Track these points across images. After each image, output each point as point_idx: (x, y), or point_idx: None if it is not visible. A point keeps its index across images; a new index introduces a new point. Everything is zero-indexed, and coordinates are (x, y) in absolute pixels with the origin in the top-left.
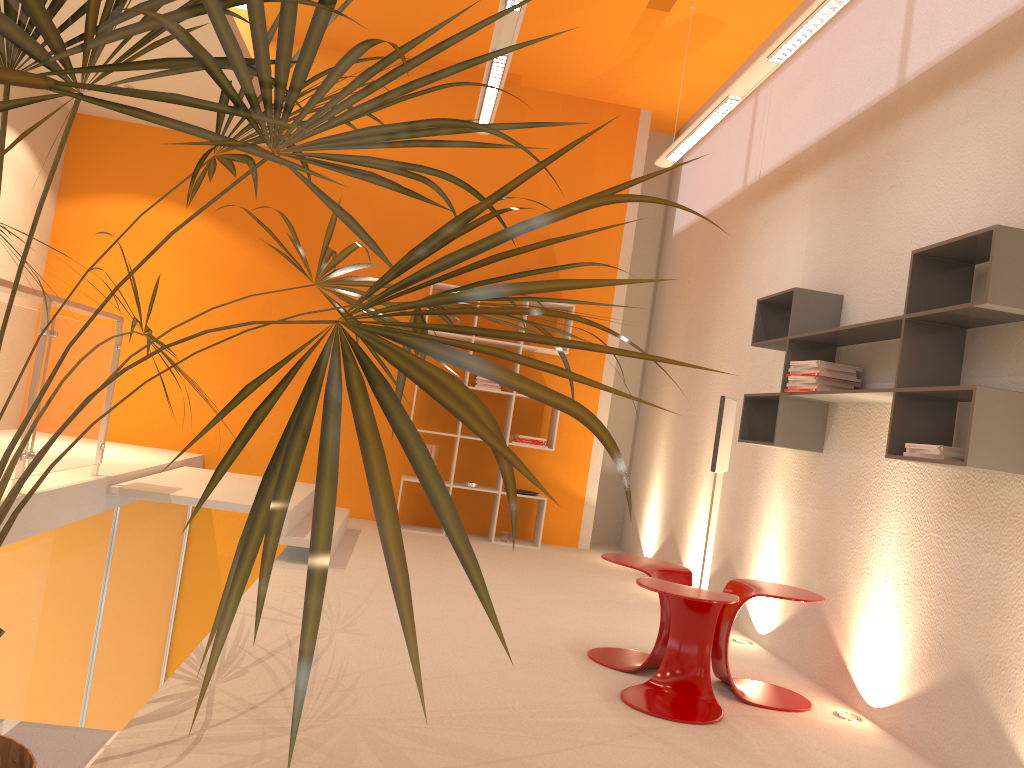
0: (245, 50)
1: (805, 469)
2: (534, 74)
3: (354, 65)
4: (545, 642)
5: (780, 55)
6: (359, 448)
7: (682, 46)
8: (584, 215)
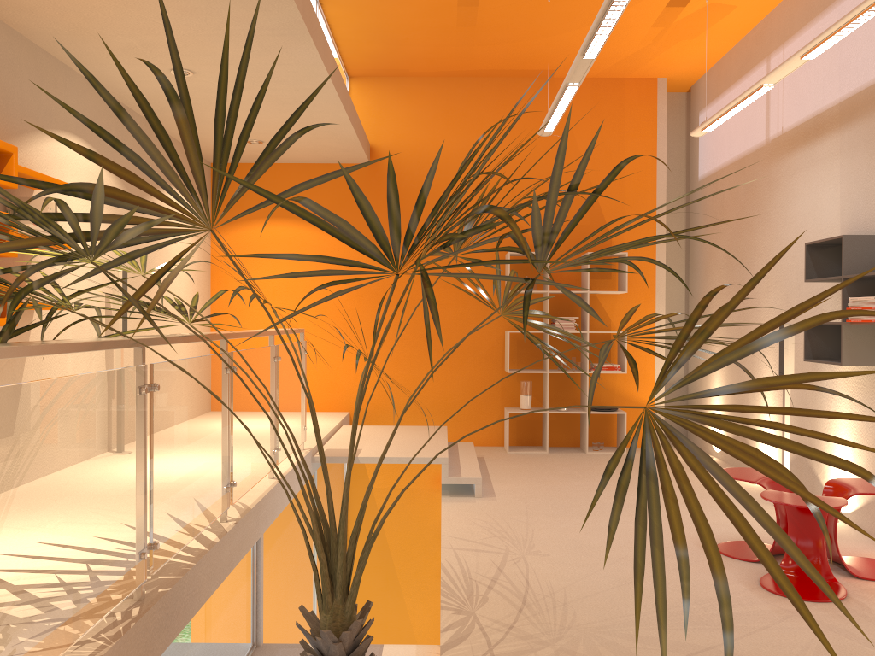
0: (350, 102)
1: (868, 379)
2: (566, 67)
3: (418, 86)
4: None
5: (812, 54)
6: (467, 391)
7: (695, 28)
8: (622, 175)
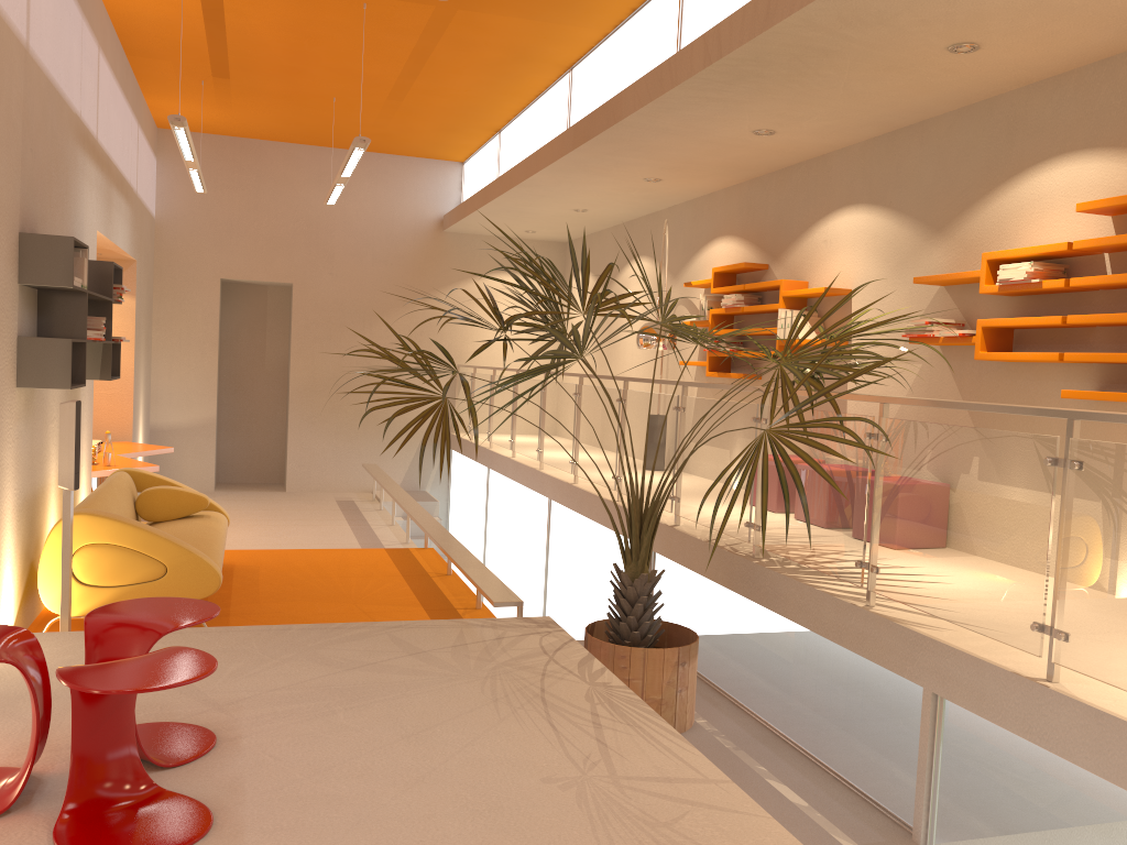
0: None
1: None
2: None
3: None
4: (277, 844)
5: None
6: None
7: None
8: None
